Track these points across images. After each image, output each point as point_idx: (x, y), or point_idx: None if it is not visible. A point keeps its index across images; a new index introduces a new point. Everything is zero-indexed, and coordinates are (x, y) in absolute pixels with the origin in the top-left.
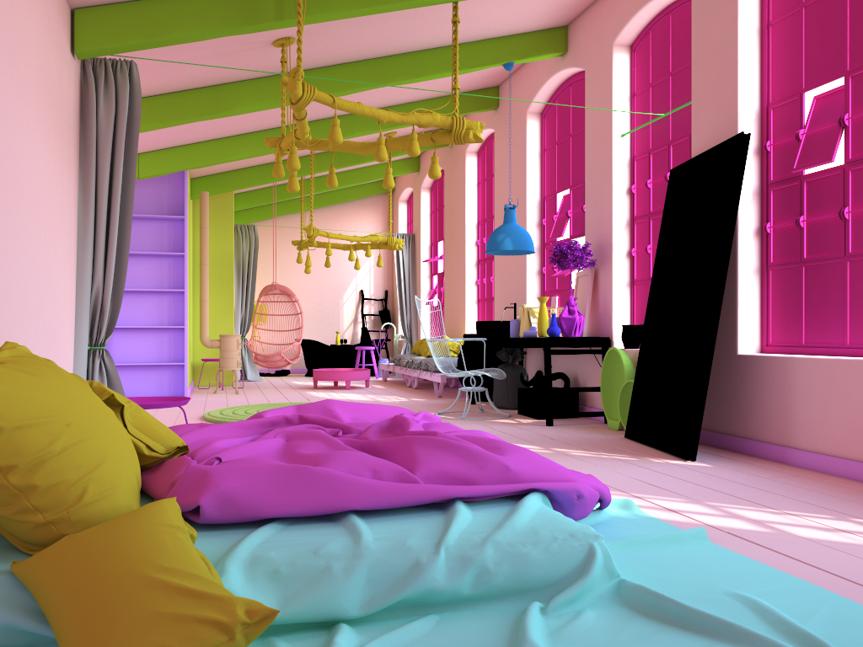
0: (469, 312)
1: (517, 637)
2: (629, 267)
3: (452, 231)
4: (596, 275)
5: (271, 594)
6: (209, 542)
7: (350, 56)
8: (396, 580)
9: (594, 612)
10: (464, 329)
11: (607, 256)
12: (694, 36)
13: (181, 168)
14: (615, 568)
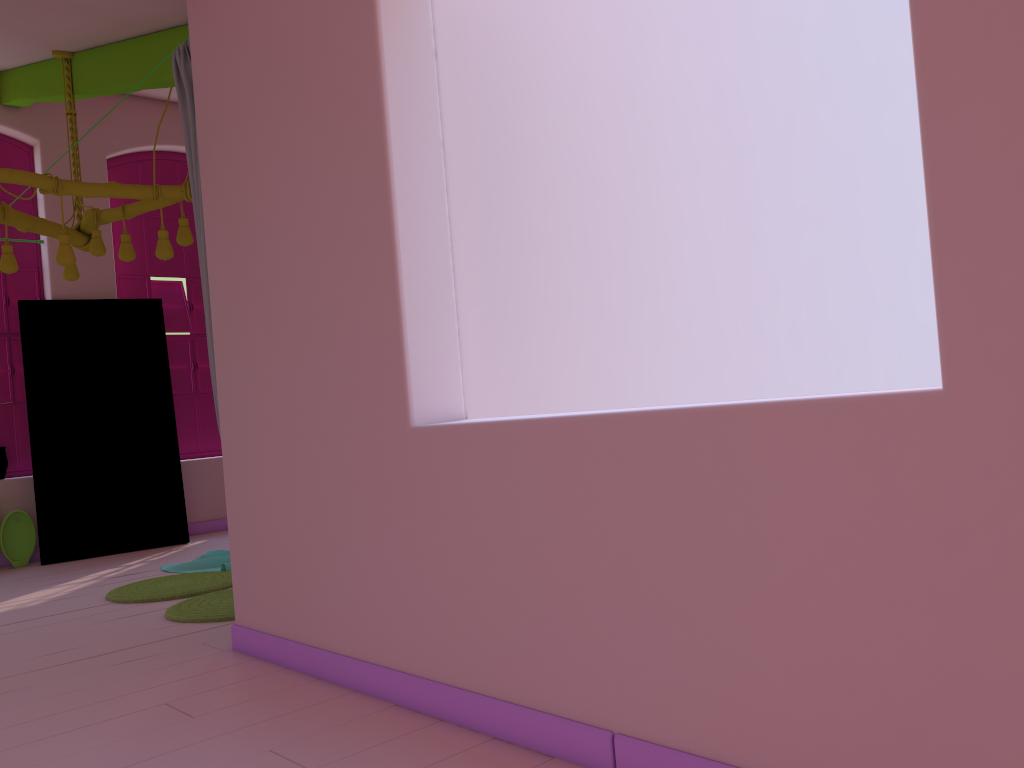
0: None
1: None
2: None
3: None
4: None
5: None
6: None
7: None
8: None
9: None
10: None
11: None
12: None
13: None
14: None
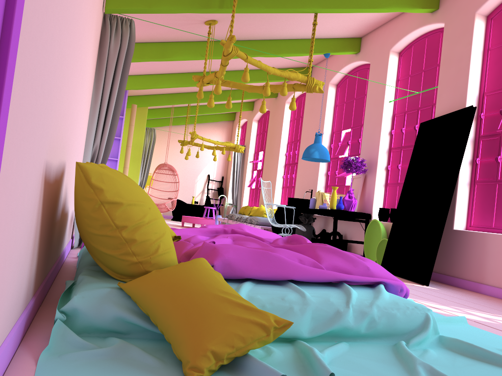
0: (277, 193)
1: (403, 357)
2: (385, 175)
3: (271, 146)
4: (365, 178)
5: None
6: None
7: (242, 36)
8: (327, 320)
9: (433, 350)
10: (273, 203)
11: (373, 168)
12: (443, 51)
13: (128, 88)
14: (438, 328)
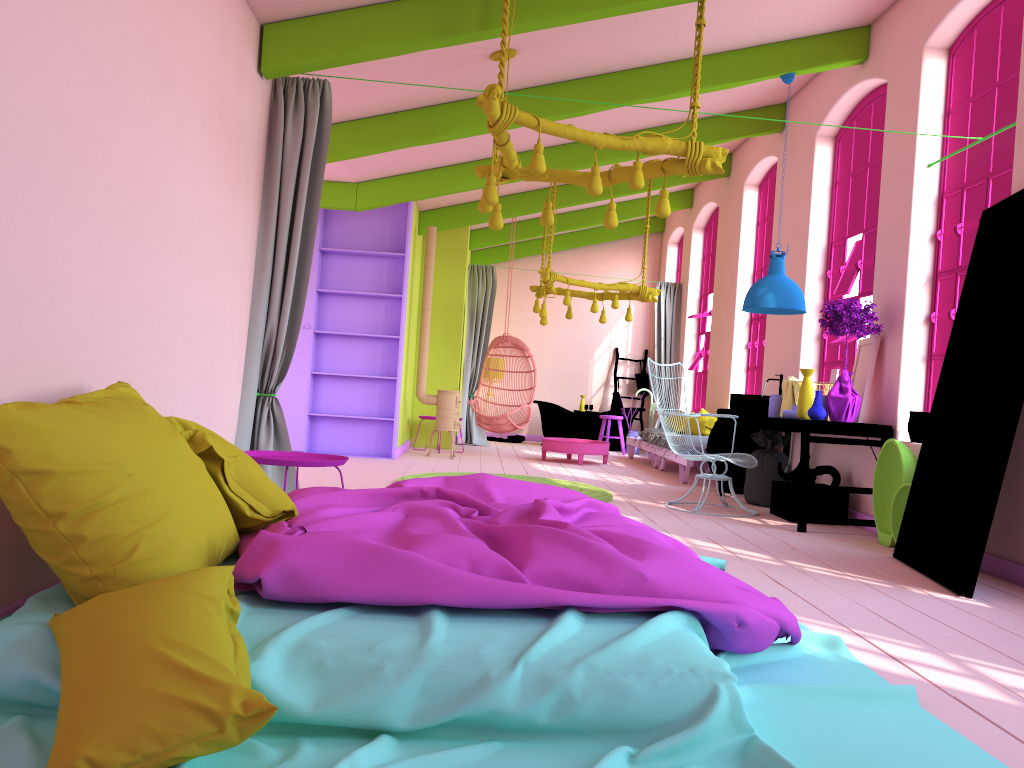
0: (735, 383)
1: None
2: (926, 337)
3: (723, 281)
4: (882, 344)
5: (309, 688)
6: (263, 621)
7: (586, 69)
8: (457, 694)
9: None
10: (727, 403)
11: (897, 321)
12: None
13: (401, 199)
14: (746, 720)
